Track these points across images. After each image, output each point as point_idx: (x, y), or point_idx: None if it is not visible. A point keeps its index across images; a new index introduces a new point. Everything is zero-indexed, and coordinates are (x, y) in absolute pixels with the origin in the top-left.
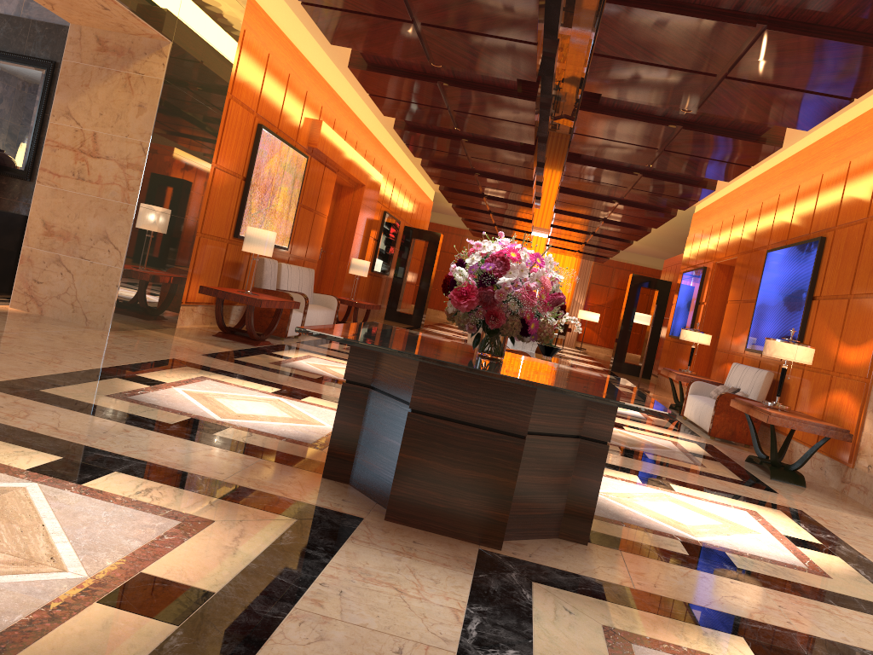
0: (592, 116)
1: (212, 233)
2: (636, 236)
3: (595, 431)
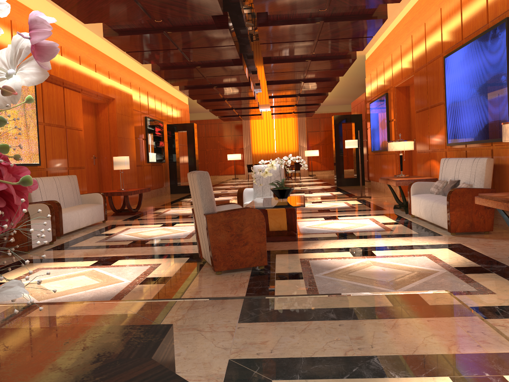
0: None
1: None
2: (329, 88)
3: None
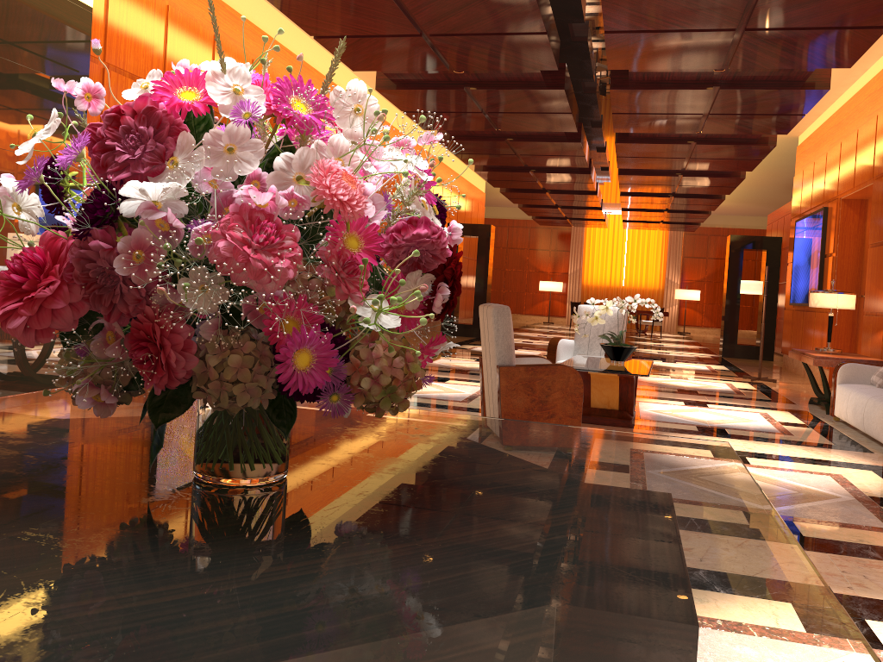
0: None
1: None
2: (727, 188)
3: None
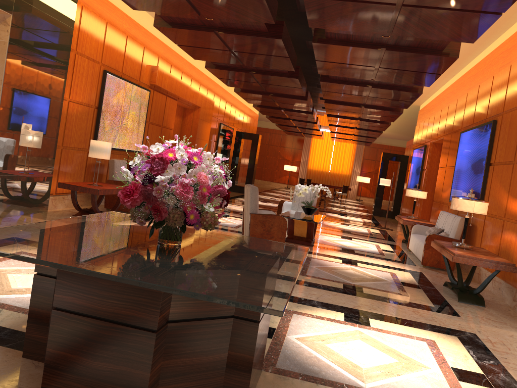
0: (322, 46)
1: (73, 145)
2: (382, 128)
3: (246, 310)
